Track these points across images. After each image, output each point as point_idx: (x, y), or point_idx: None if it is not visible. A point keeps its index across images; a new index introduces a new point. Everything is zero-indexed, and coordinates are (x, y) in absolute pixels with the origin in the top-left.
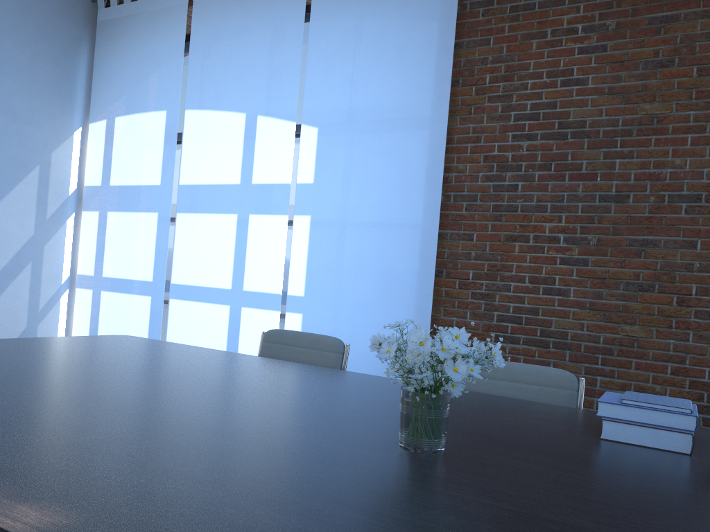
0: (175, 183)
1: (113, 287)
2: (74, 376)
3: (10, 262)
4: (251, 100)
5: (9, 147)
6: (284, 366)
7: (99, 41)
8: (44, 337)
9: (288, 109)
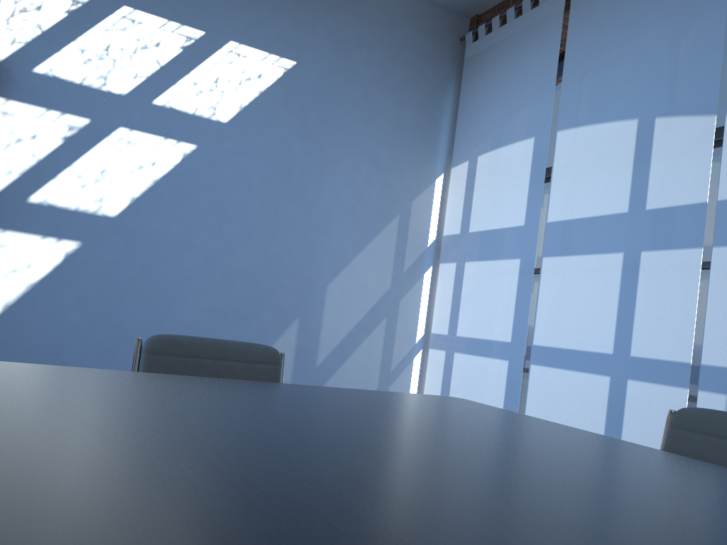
0: (543, 227)
1: (466, 349)
2: (319, 444)
3: (365, 317)
4: (645, 100)
5: (371, 196)
6: (726, 479)
7: (465, 78)
8: (349, 388)
9: (704, 98)
